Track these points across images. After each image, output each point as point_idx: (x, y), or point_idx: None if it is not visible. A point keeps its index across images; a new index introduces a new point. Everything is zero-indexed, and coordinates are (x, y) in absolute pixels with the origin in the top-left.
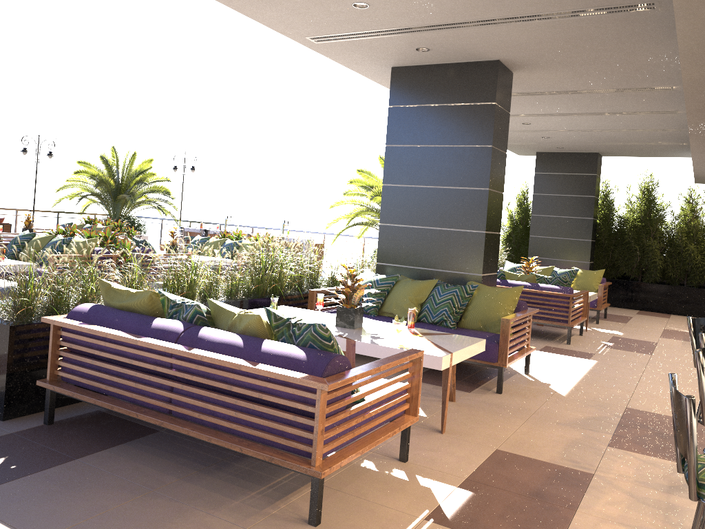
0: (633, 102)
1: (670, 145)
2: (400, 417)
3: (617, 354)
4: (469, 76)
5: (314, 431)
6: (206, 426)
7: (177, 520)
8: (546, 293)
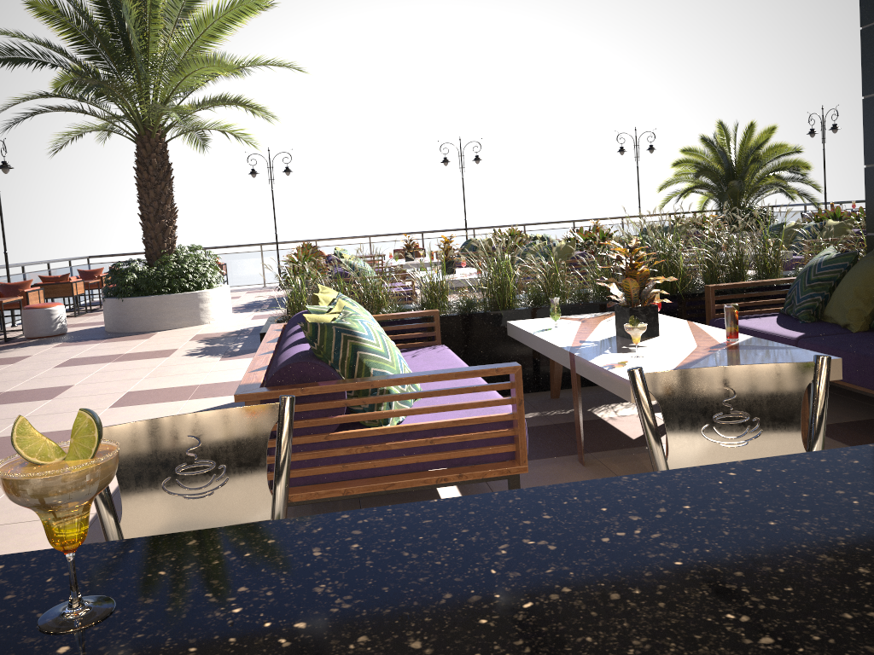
0: None
1: None
2: (497, 462)
3: None
4: None
5: None
6: None
7: None
8: None
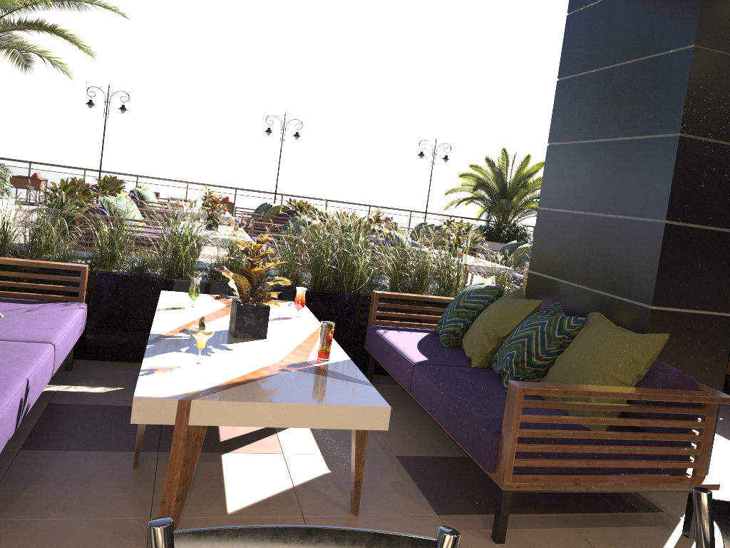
0: None
1: None
2: None
3: None
4: None
5: None
6: None
7: None
8: None
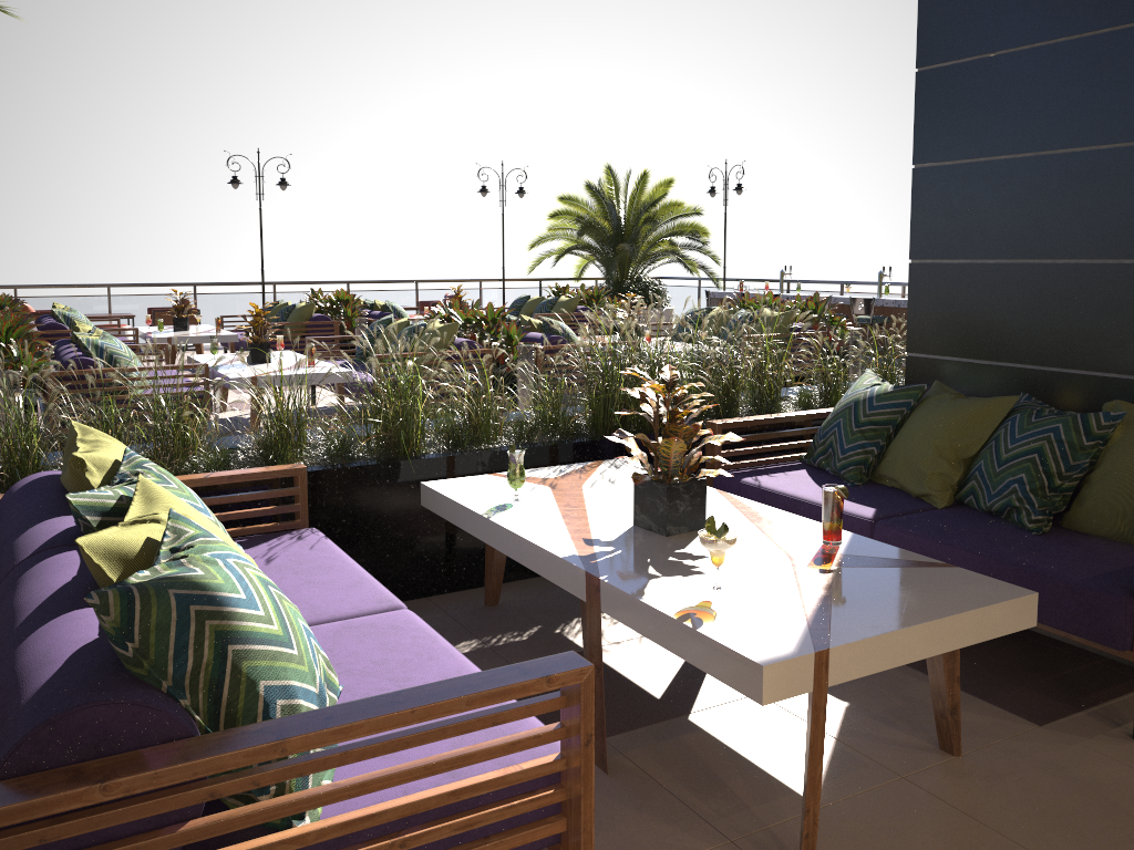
0: None
1: None
2: None
3: None
4: None
5: None
6: None
7: None
8: None
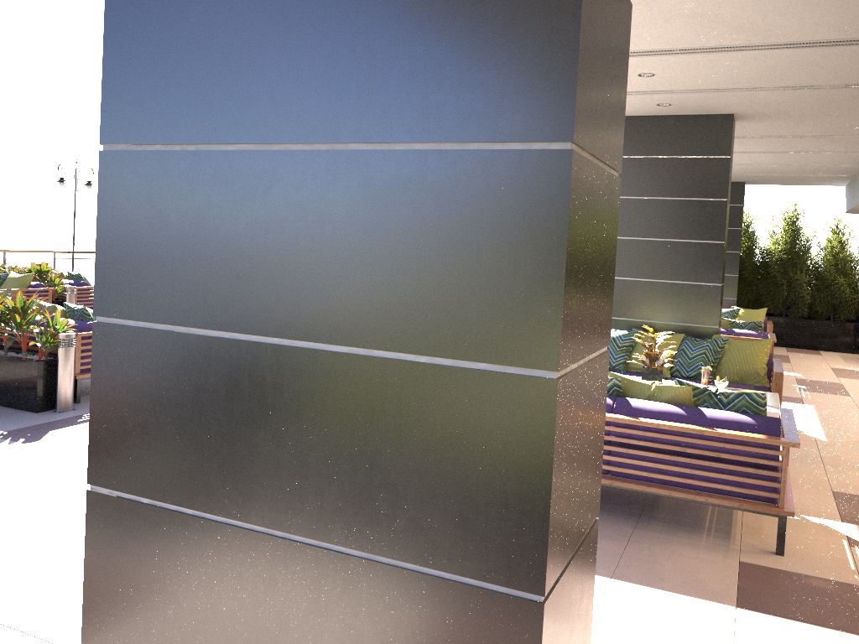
0: (829, 144)
1: (828, 176)
2: None
3: (821, 397)
4: (701, 129)
5: (781, 480)
6: (652, 482)
7: (681, 557)
8: (745, 339)
